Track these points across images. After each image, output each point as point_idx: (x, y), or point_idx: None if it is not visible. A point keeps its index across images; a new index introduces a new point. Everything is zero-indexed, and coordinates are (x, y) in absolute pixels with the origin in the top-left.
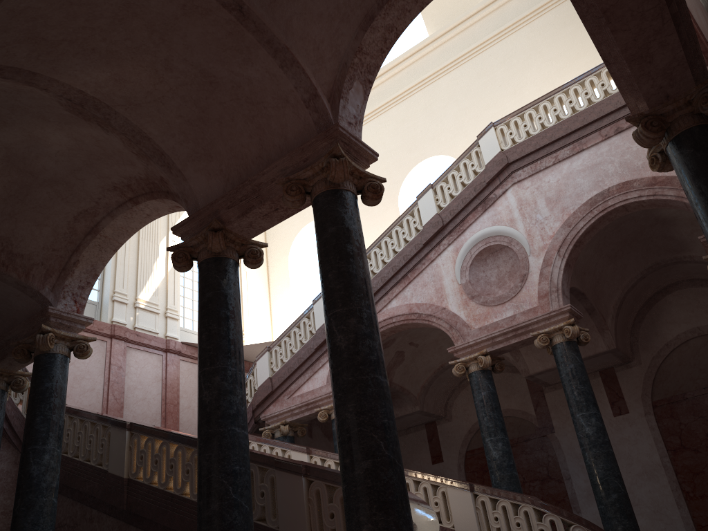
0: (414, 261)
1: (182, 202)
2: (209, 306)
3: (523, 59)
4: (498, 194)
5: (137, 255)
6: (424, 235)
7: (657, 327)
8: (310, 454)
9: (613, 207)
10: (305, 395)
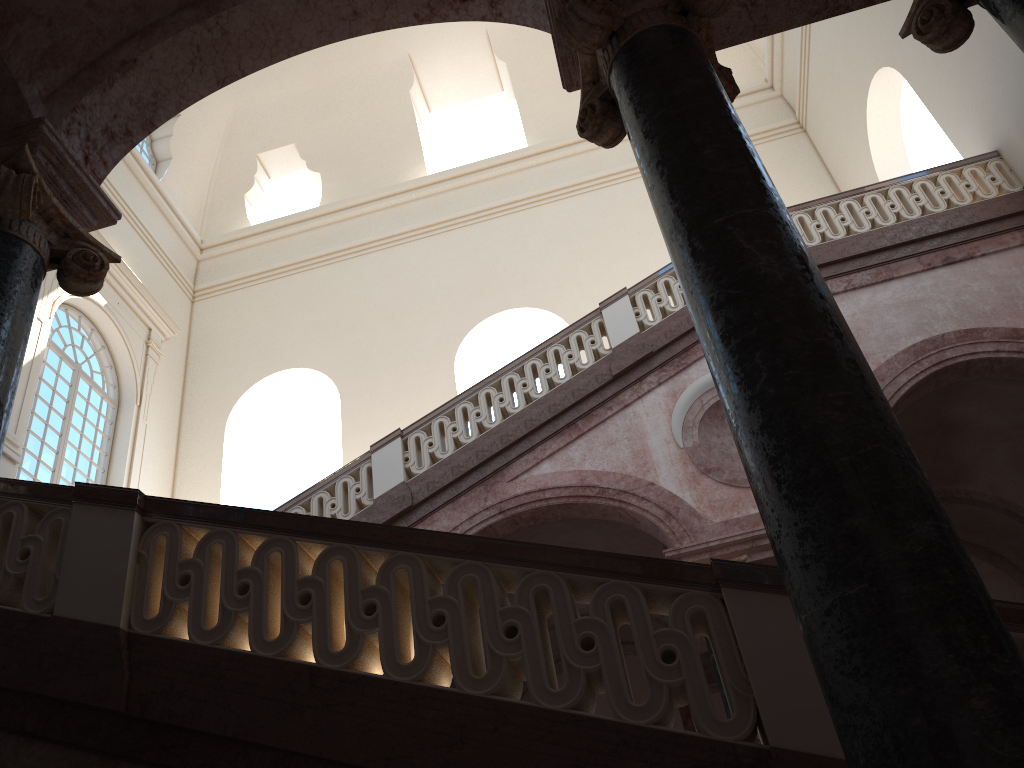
0: (592, 402)
1: None
2: (706, 101)
3: None
4: None
5: None
6: (617, 361)
7: None
8: None
9: (954, 361)
10: None
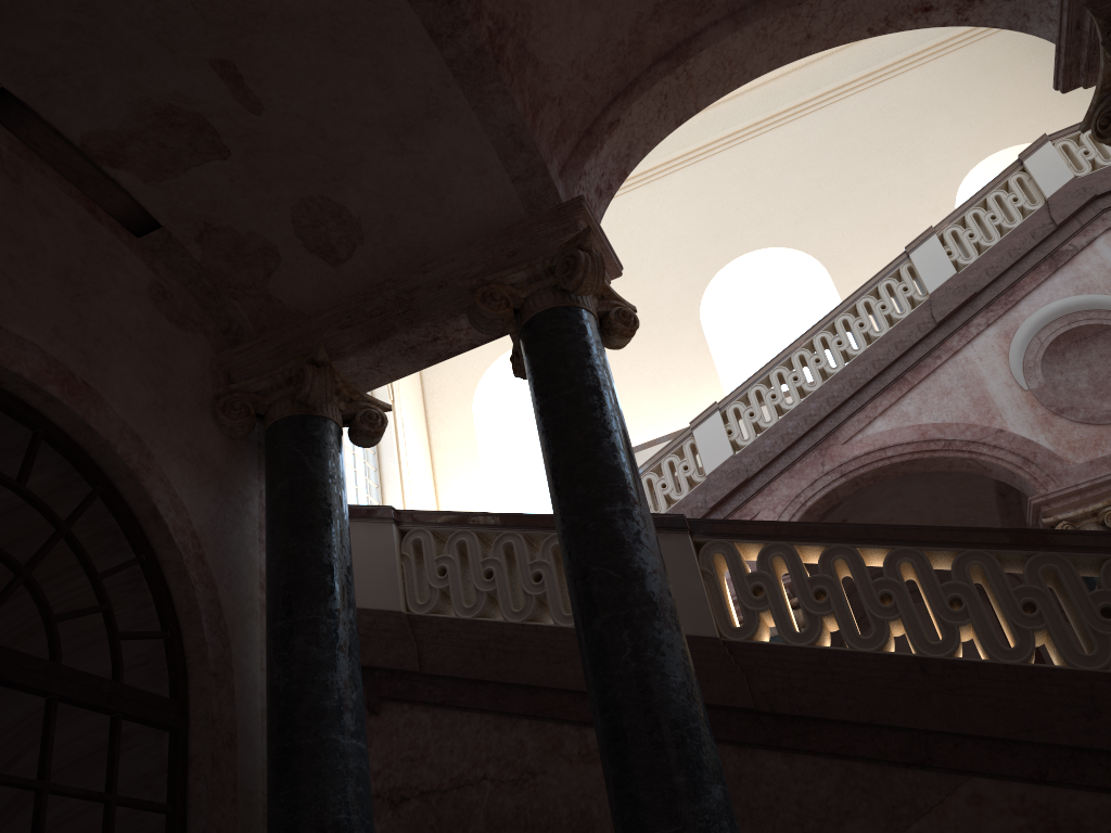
0: (918, 353)
1: None
2: None
3: (917, 115)
4: (1080, 245)
5: None
6: (939, 307)
7: None
8: None
9: None
10: None
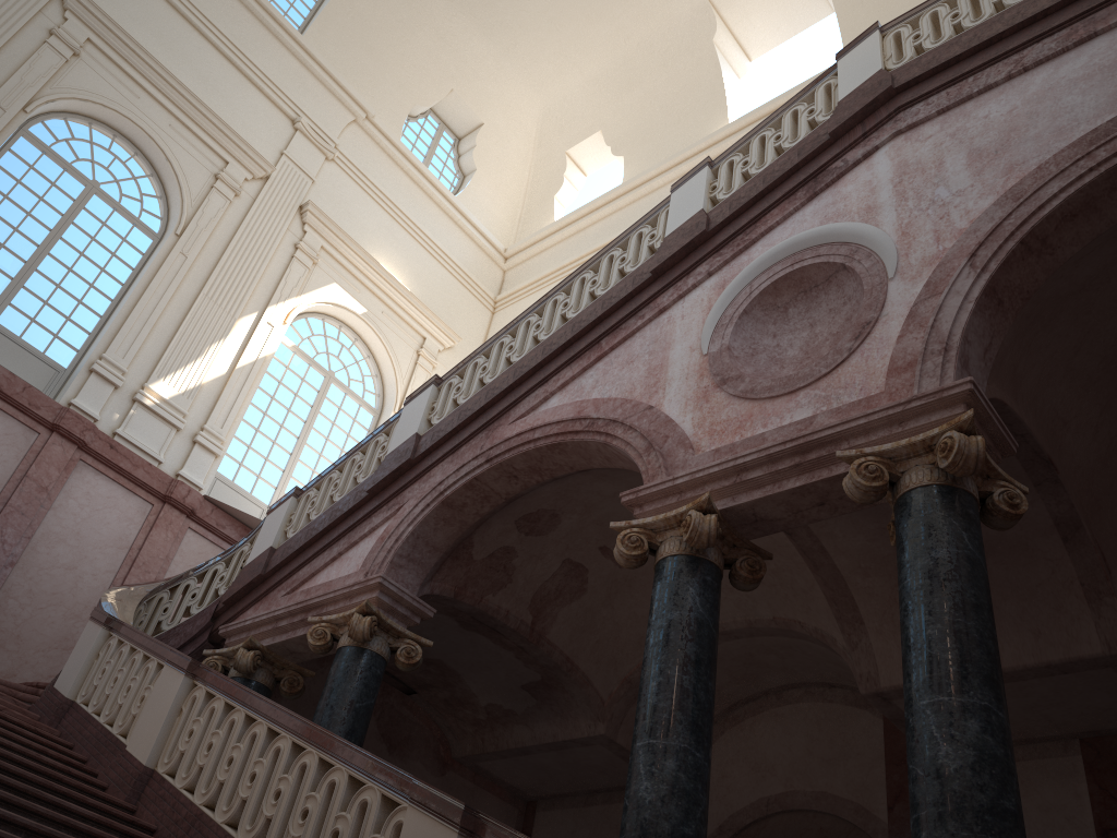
0: (623, 311)
1: None
2: None
3: None
4: (854, 159)
5: (182, 318)
6: (660, 253)
7: None
8: (195, 679)
9: None
10: (314, 590)
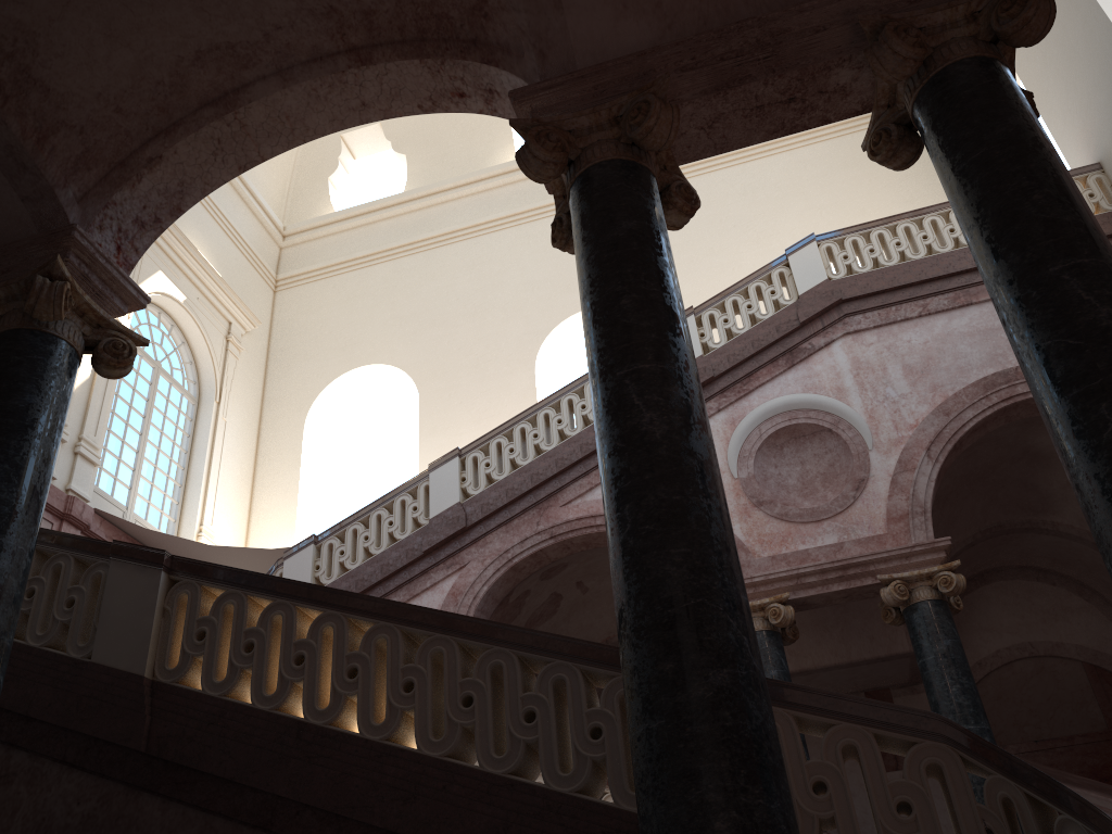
0: None
1: (518, 63)
2: (634, 247)
3: (775, 197)
4: (818, 345)
5: None
6: None
7: (964, 633)
8: None
9: (1025, 397)
10: None
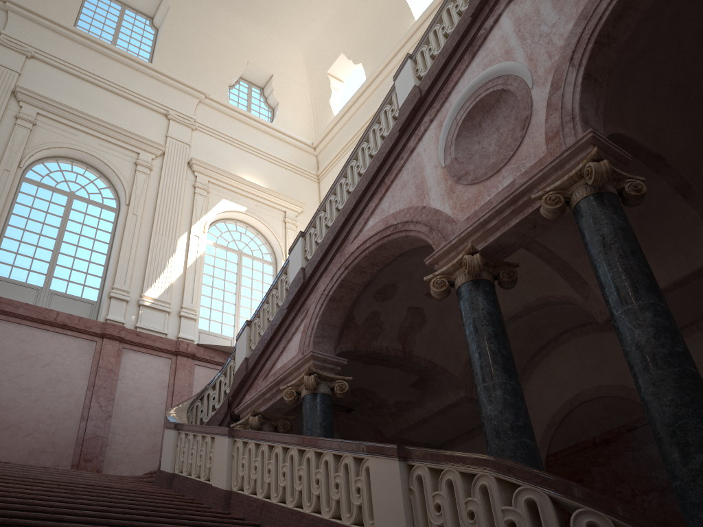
0: (391, 159)
1: None
2: None
3: None
4: (489, 26)
5: (147, 250)
6: (400, 118)
7: None
8: (234, 438)
9: None
10: (277, 372)
